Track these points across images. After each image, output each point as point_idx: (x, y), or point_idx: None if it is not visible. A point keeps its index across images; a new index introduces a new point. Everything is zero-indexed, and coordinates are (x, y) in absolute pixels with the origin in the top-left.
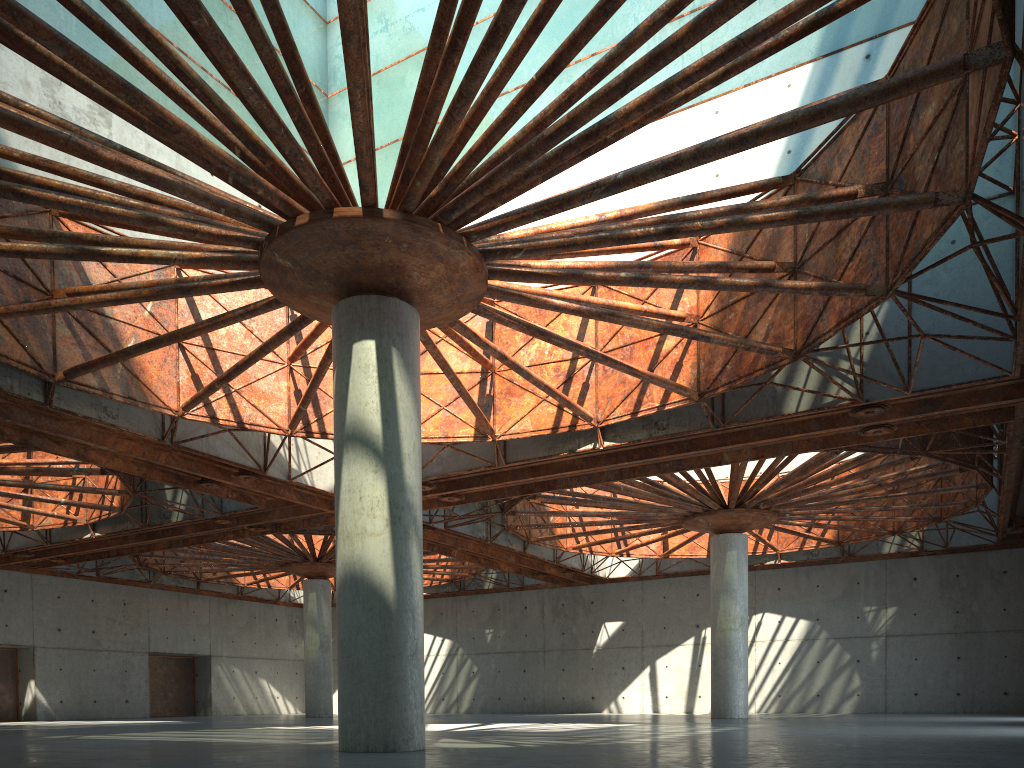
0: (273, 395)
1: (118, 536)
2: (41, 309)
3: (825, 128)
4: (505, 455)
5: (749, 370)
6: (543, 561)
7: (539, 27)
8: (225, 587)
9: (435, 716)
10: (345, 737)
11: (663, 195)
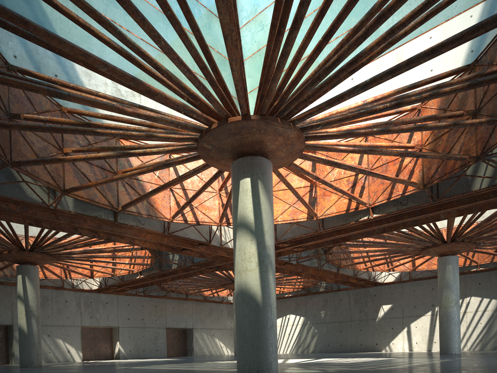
0: (212, 207)
1: (150, 276)
2: (109, 180)
3: (493, 35)
4: (323, 225)
5: (451, 170)
6: (348, 276)
7: (323, 14)
8: (198, 296)
9: (295, 355)
10: (239, 368)
11: (402, 85)
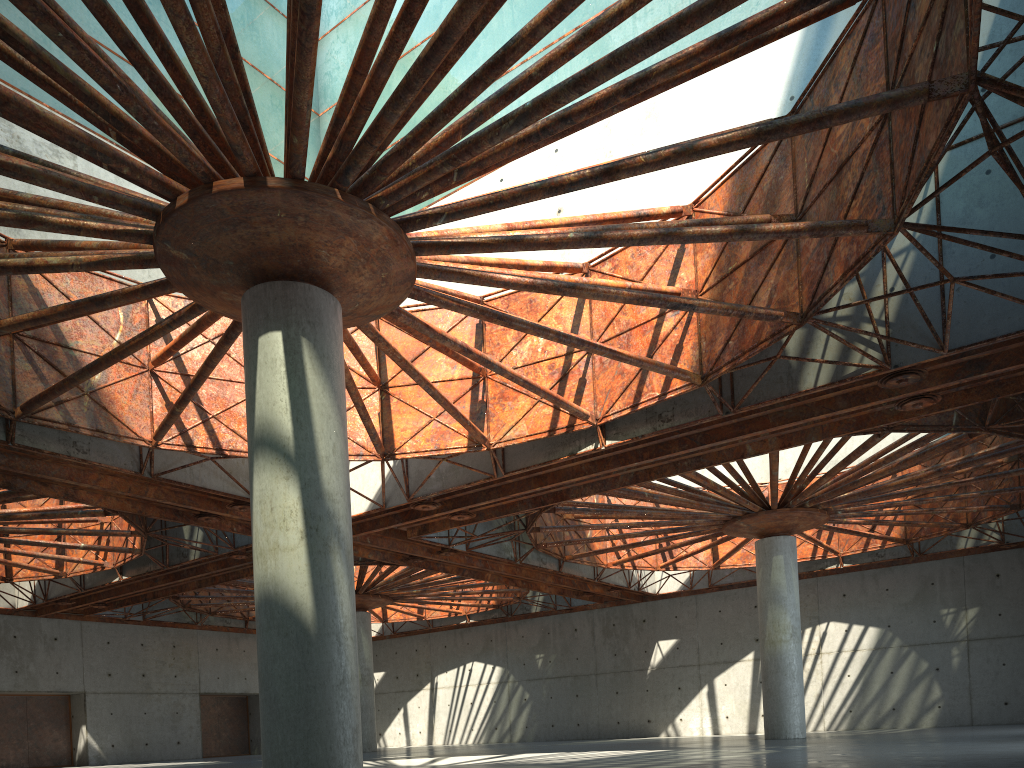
0: None
1: (148, 578)
2: None
3: None
4: (504, 464)
5: (753, 343)
6: (585, 580)
7: None
8: None
9: (480, 747)
10: None
11: None
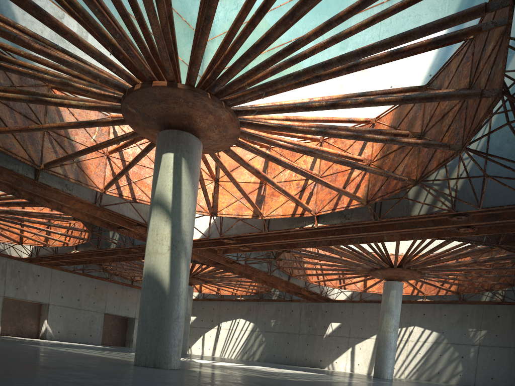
0: None
1: (88, 253)
2: (24, 129)
3: None
4: (268, 227)
5: (392, 190)
6: (300, 287)
7: None
8: None
9: (237, 360)
10: (136, 357)
11: None
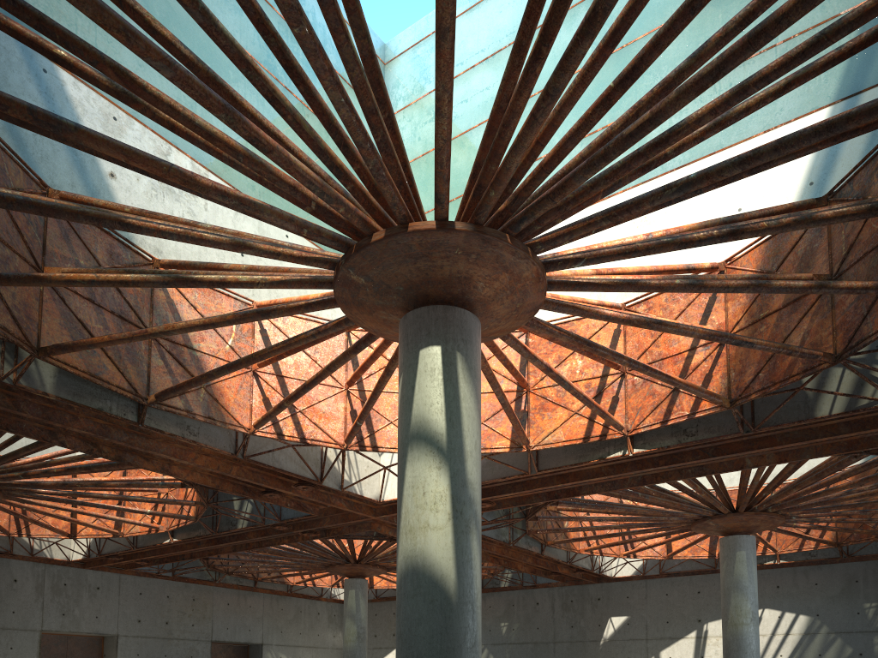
0: (332, 414)
1: (192, 541)
2: (139, 336)
3: (847, 160)
4: (537, 464)
5: (784, 376)
6: (556, 562)
7: (615, 40)
8: (277, 585)
9: None
10: None
11: None
